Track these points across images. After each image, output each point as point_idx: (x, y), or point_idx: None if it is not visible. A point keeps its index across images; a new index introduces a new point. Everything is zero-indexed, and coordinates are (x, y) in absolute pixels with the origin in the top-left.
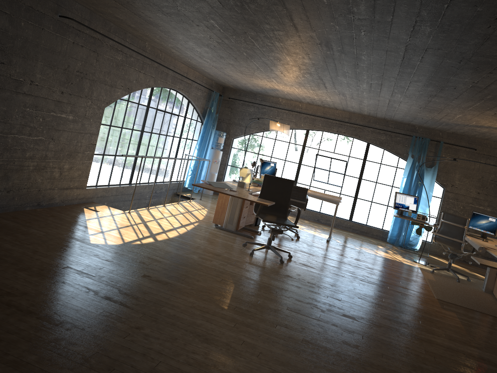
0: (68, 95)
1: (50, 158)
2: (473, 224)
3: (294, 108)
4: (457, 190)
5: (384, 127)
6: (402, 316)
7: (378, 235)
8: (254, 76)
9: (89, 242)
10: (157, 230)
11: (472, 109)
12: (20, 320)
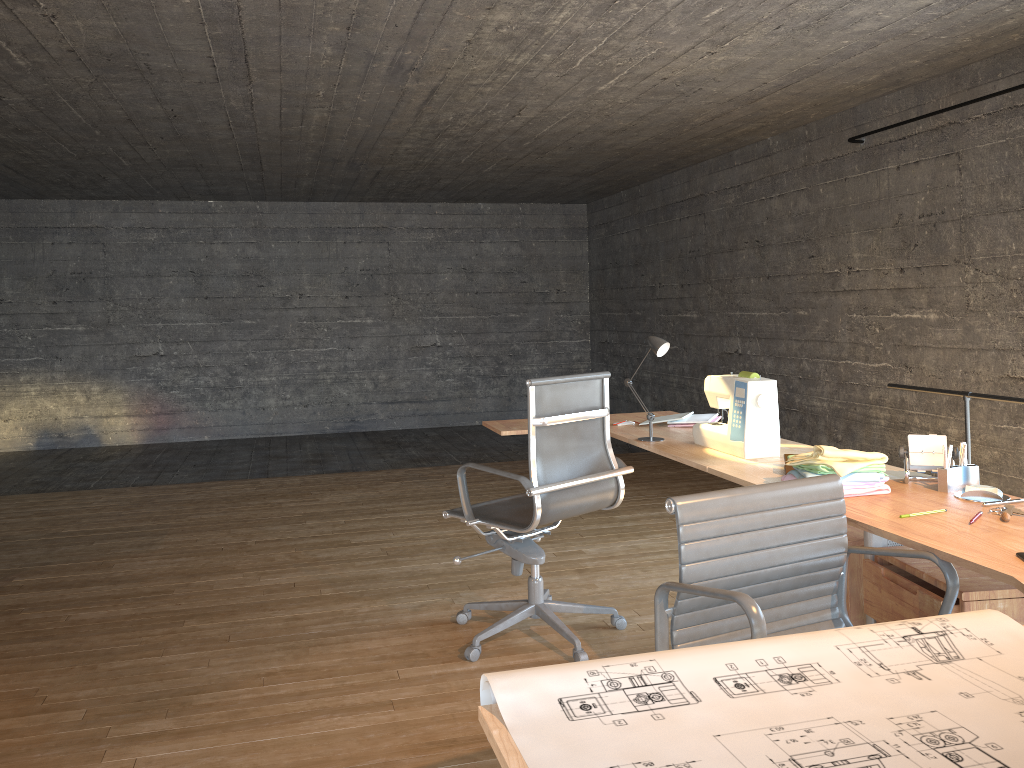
0: (914, 271)
1: (912, 407)
2: None
3: None
4: None
5: None
6: (113, 611)
7: None
8: None
9: None
10: None
11: None
12: (513, 471)
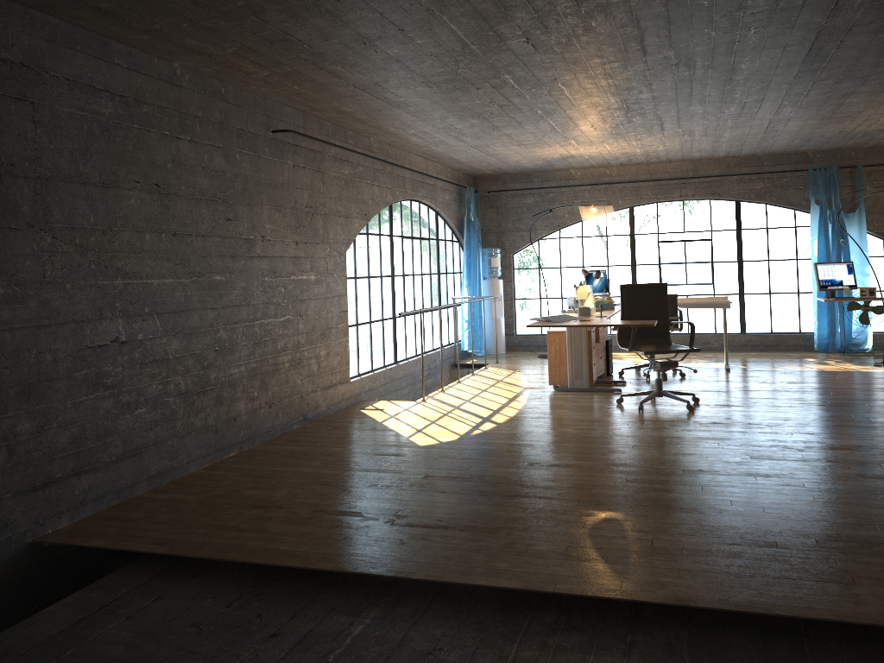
0: (303, 245)
1: (303, 345)
2: None
3: (599, 178)
4: None
5: (756, 169)
6: None
7: (797, 344)
8: (539, 145)
9: (417, 445)
10: (484, 412)
11: None
12: (444, 536)
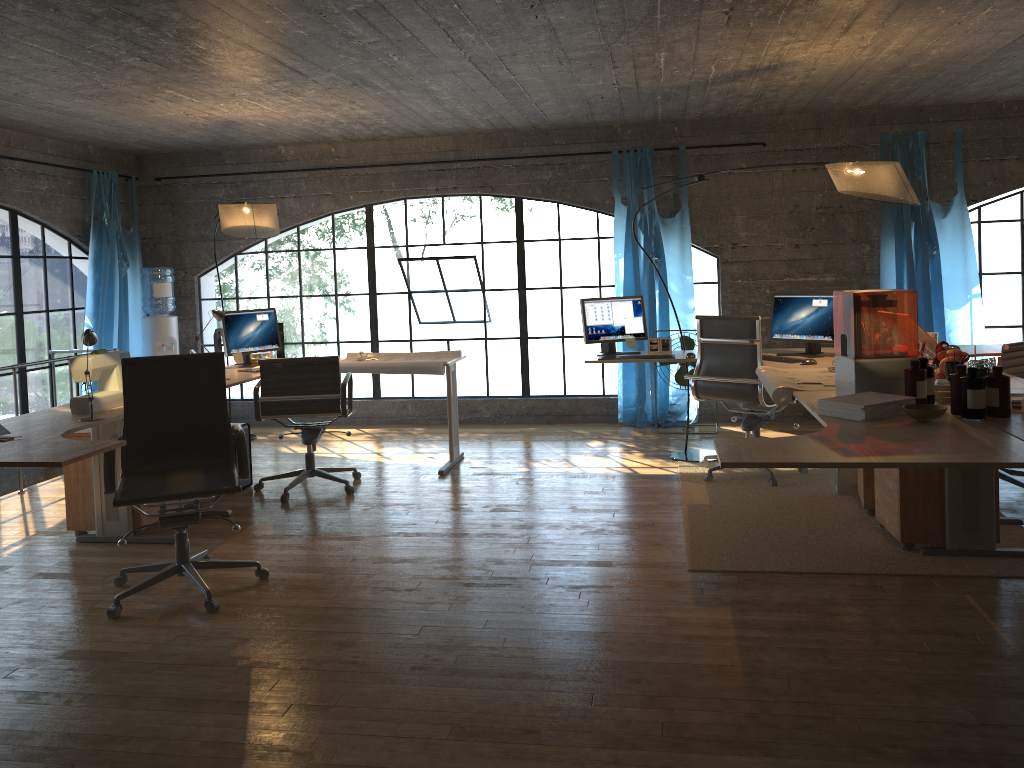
0: None
1: None
2: (782, 327)
3: (321, 160)
4: (748, 252)
5: (544, 150)
6: (535, 699)
7: (599, 413)
8: (123, 98)
9: None
10: None
11: (665, 18)
12: None
